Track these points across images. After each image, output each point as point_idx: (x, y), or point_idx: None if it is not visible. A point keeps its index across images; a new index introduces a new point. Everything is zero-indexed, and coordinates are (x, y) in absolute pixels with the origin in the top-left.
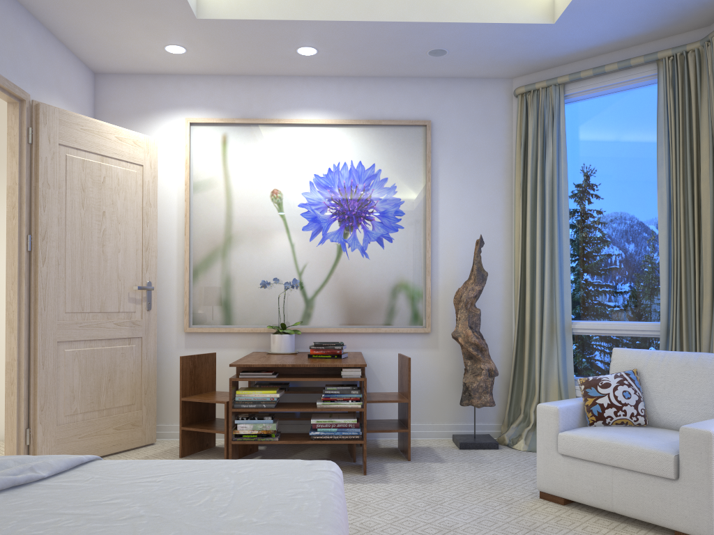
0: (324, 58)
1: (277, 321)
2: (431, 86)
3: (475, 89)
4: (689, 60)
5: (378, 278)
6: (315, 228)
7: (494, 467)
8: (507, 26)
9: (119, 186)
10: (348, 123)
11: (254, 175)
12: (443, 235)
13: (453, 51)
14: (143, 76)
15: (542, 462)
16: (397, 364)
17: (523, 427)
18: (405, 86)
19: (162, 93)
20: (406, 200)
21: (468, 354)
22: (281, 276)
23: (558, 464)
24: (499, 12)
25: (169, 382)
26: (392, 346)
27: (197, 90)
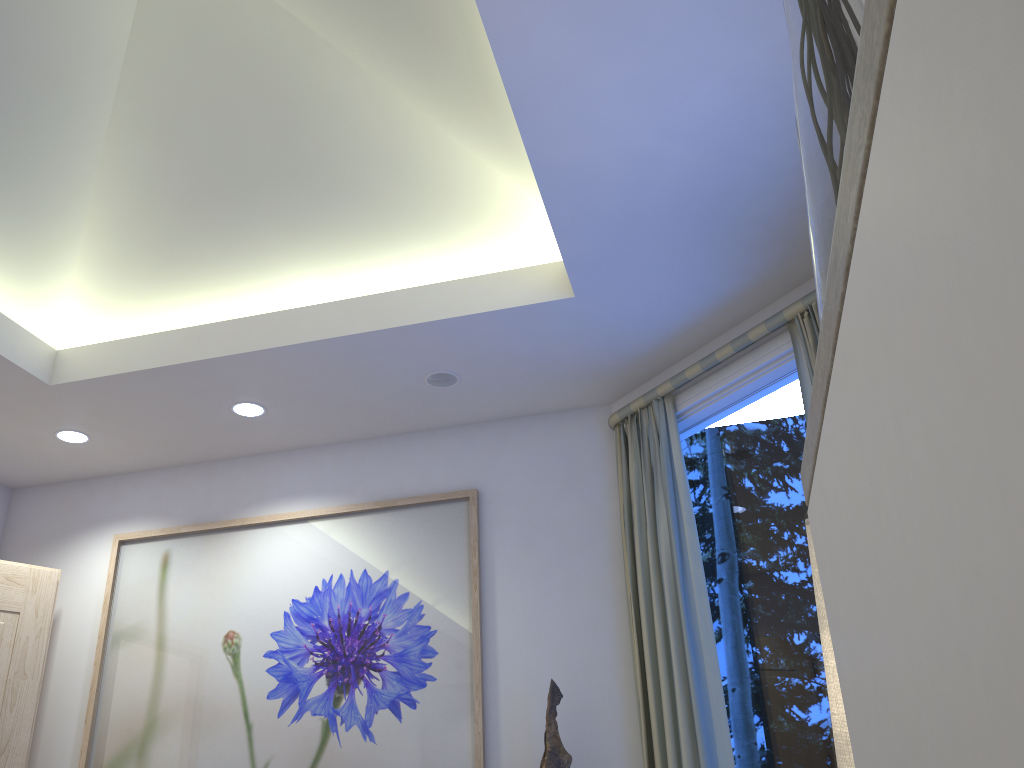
0: (285, 416)
1: None
2: (479, 435)
3: (550, 429)
4: None
5: None
6: (287, 693)
7: None
8: (503, 314)
9: None
10: (346, 510)
11: (202, 610)
12: (506, 686)
13: (464, 372)
14: (72, 484)
15: None
16: None
17: None
18: (437, 442)
19: (92, 503)
20: (439, 627)
21: None
22: None
23: None
24: (483, 296)
25: None
26: None
27: (138, 493)
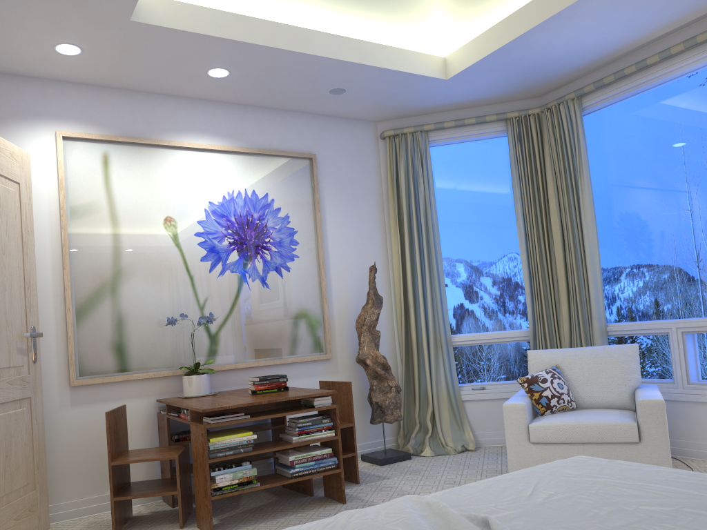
0: (229, 82)
1: (180, 362)
2: (312, 121)
3: (349, 128)
4: (532, 122)
5: (280, 308)
6: (214, 259)
7: (436, 473)
8: (412, 76)
9: (1, 207)
10: (241, 151)
11: (144, 200)
12: (333, 263)
13: (351, 91)
14: None
15: (514, 454)
16: None
17: (421, 435)
18: (289, 119)
19: (22, 98)
20: (299, 229)
21: (373, 375)
22: (182, 312)
23: (530, 452)
24: (408, 63)
25: (51, 450)
26: (298, 376)
27: (68, 100)
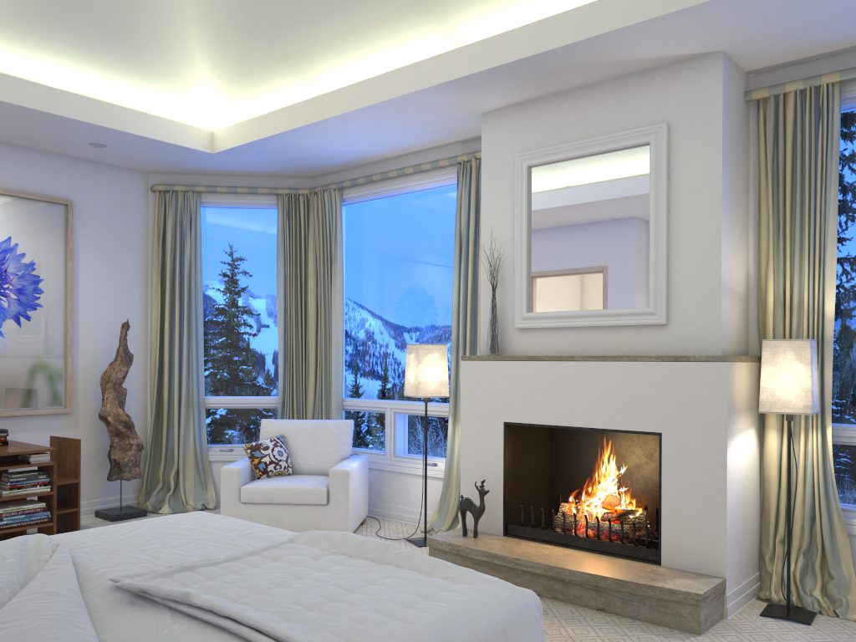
0: None
1: None
2: (73, 165)
3: (115, 177)
4: (301, 201)
5: (15, 358)
6: None
7: None
8: (176, 146)
9: None
10: None
11: None
12: (83, 315)
13: (114, 147)
14: None
15: (226, 512)
16: None
17: (163, 493)
18: (45, 161)
19: None
20: (46, 278)
21: (115, 432)
22: None
23: (240, 510)
24: (171, 133)
25: None
26: (30, 429)
27: None
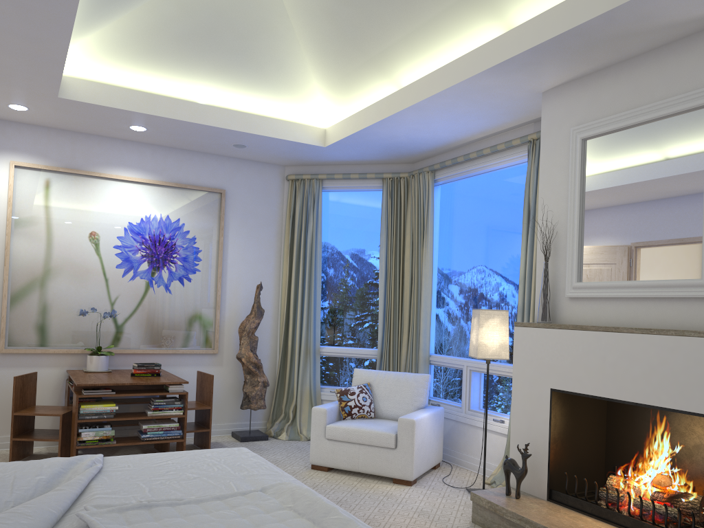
0: (149, 133)
1: (90, 343)
2: (227, 163)
3: (259, 170)
4: (401, 183)
5: (179, 310)
6: (127, 267)
7: (272, 452)
8: (295, 142)
9: None
10: (160, 184)
11: (75, 217)
12: (230, 278)
13: (251, 147)
14: None
15: (314, 445)
16: (190, 378)
17: (284, 423)
18: (206, 160)
19: None
20: (203, 249)
21: (248, 370)
22: (95, 306)
23: (325, 445)
24: (291, 133)
25: None
26: (187, 364)
27: (23, 137)
